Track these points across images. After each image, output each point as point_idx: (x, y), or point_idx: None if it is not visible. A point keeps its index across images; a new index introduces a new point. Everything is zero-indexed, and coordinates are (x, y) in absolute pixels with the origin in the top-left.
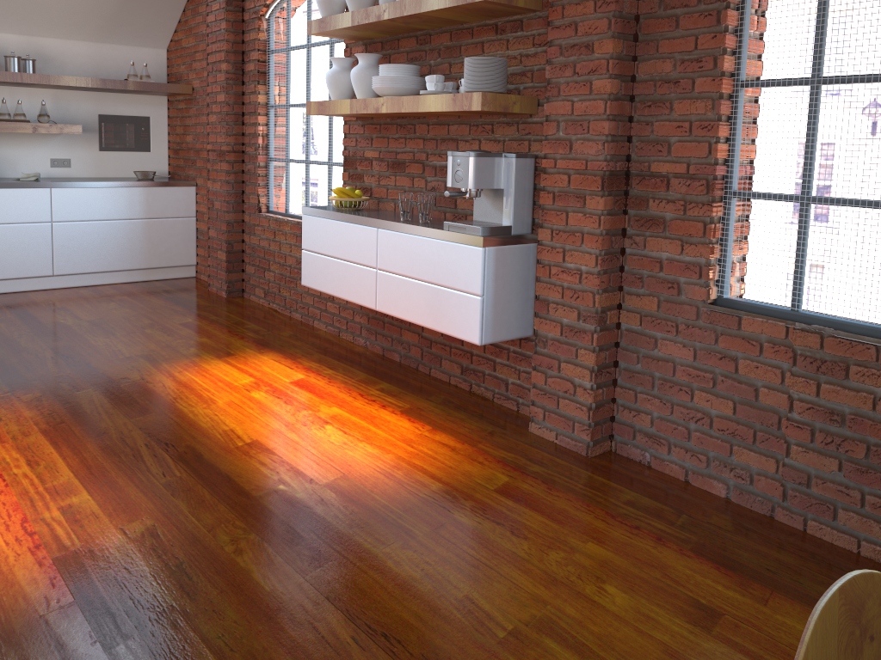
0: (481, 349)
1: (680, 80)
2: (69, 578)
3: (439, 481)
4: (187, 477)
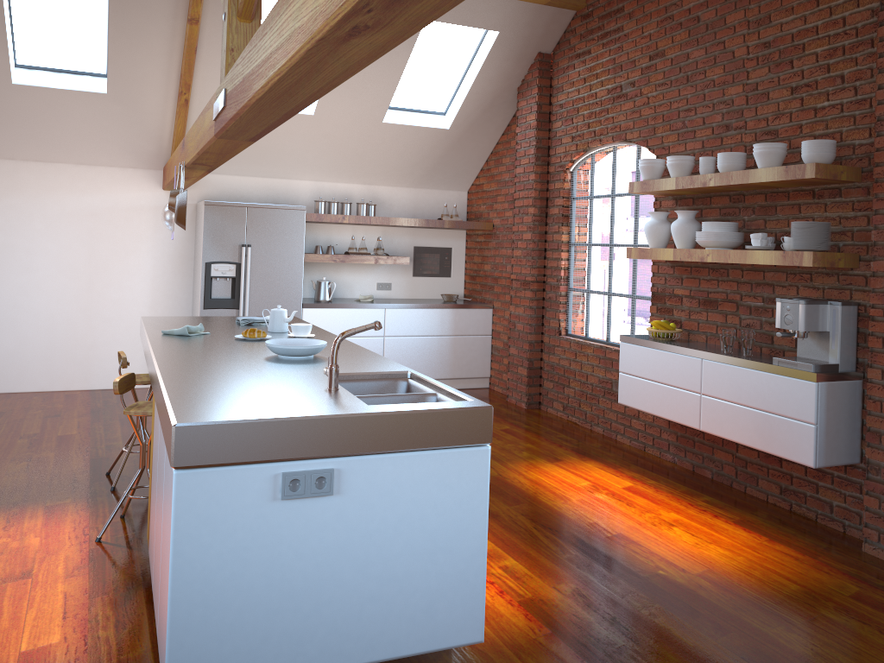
0: (802, 472)
1: None
2: (538, 617)
3: (795, 583)
4: (581, 556)
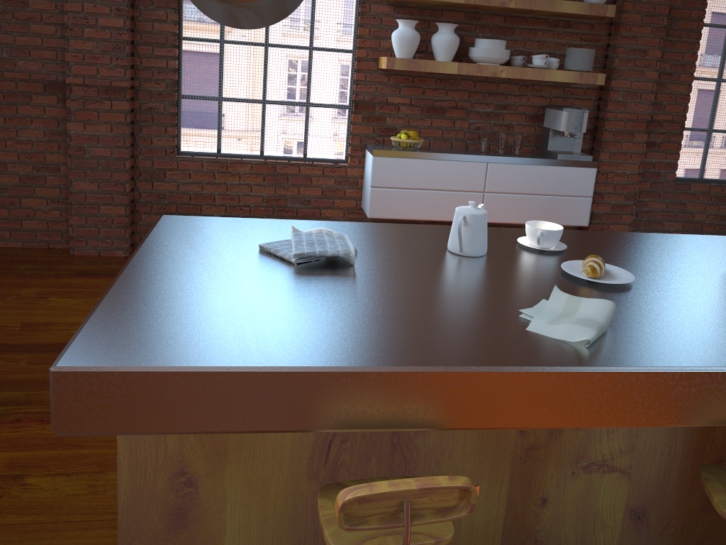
0: None
1: (673, 74)
2: None
3: None
4: None
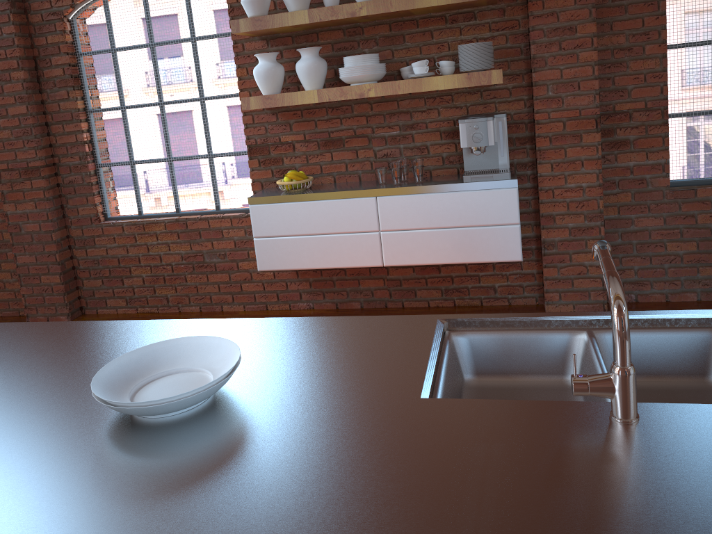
0: (463, 270)
1: (633, 47)
2: None
3: None
4: None
